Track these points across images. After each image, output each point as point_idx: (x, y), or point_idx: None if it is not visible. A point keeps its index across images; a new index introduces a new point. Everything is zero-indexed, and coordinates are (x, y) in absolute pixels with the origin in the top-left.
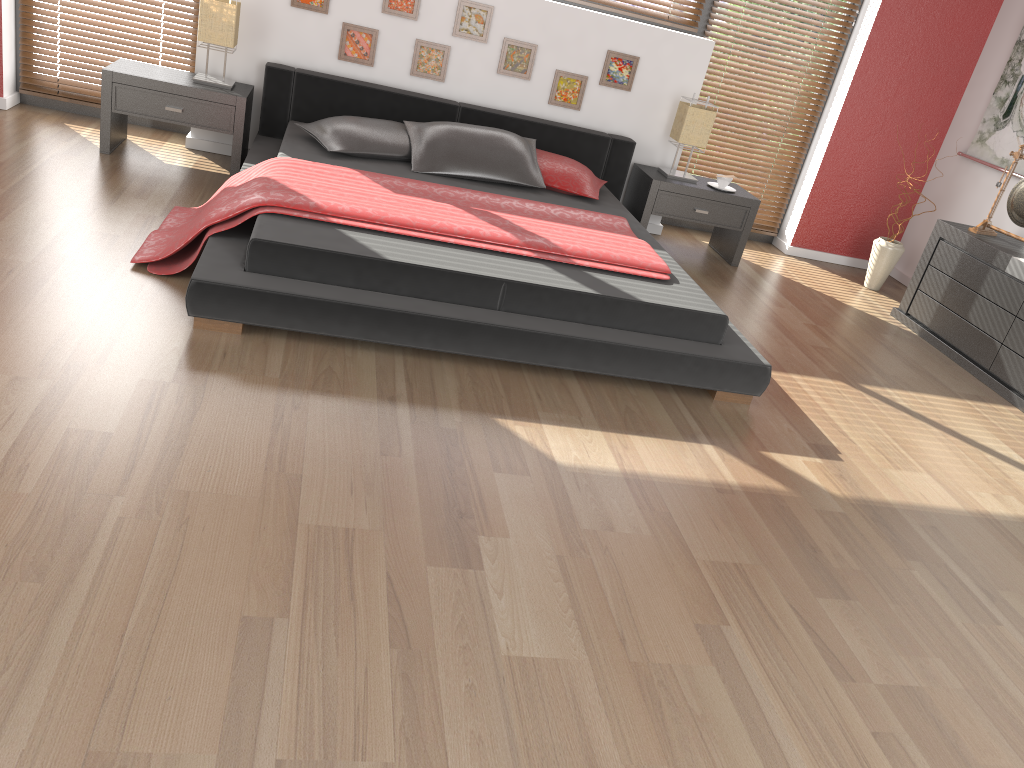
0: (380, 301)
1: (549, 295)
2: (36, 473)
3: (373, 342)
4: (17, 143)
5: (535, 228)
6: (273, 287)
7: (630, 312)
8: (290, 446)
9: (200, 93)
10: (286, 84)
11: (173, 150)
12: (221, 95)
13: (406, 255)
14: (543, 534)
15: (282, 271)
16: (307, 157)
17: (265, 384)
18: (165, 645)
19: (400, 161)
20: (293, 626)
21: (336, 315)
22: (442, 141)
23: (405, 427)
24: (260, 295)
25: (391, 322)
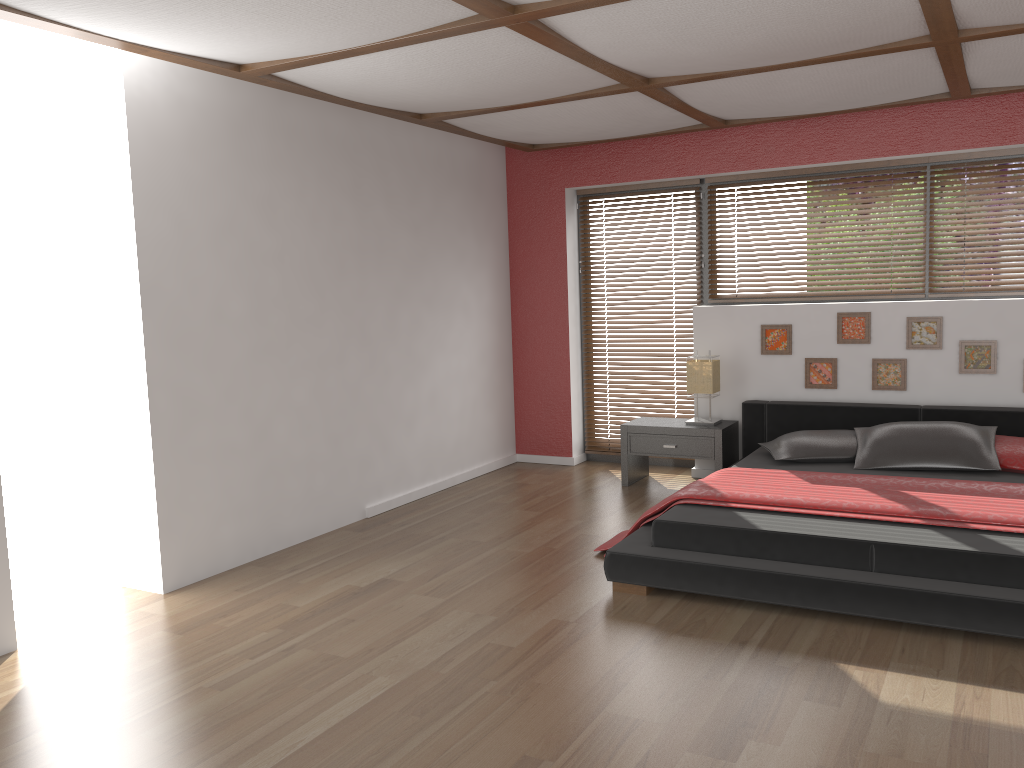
0: (752, 564)
1: (920, 554)
2: (455, 663)
3: (757, 603)
4: (567, 484)
5: (940, 500)
6: (665, 555)
7: (1019, 568)
8: (631, 665)
9: (687, 431)
10: (759, 414)
11: (680, 479)
12: (702, 430)
13: (782, 526)
14: (817, 748)
15: (678, 544)
16: (755, 466)
17: (641, 626)
18: (466, 760)
19: (849, 462)
20: (554, 767)
21: (713, 576)
22: (883, 439)
23: (740, 662)
24: (654, 561)
25: (759, 581)
